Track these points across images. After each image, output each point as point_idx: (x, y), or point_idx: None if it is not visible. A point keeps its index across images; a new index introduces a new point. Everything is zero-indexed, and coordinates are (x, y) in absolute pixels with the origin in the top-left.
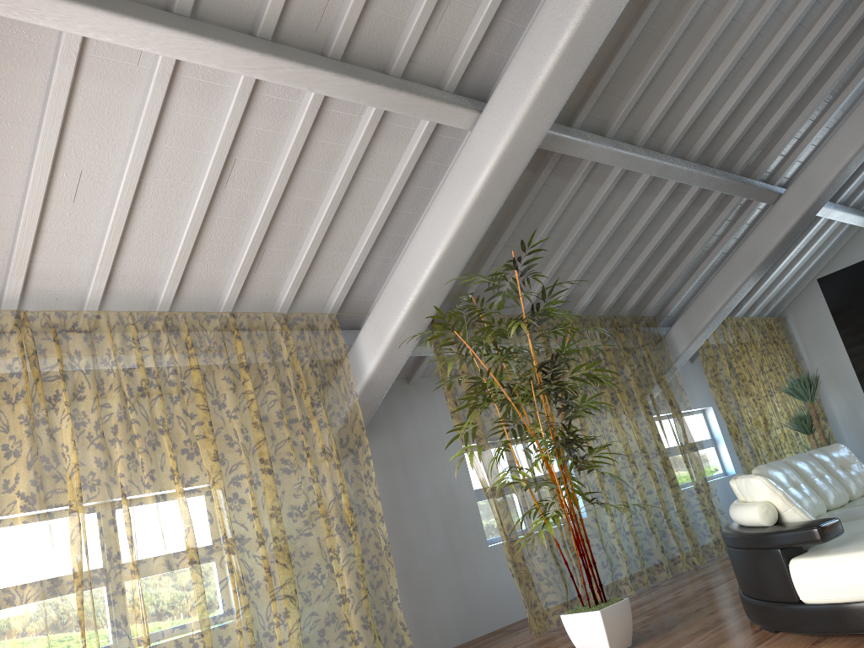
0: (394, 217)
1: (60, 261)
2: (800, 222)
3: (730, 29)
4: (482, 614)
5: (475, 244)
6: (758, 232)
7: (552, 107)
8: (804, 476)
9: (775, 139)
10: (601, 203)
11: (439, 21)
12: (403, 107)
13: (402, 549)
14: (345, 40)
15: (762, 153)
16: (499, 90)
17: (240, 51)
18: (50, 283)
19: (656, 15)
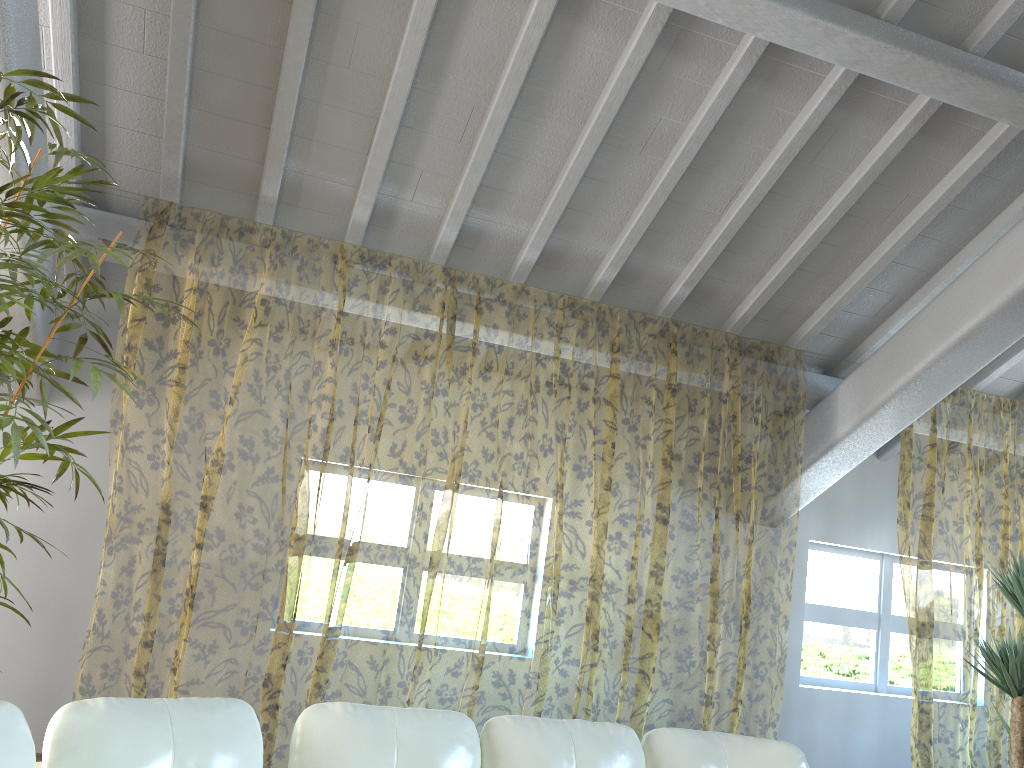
0: None
1: None
2: None
3: None
4: None
5: None
6: None
7: None
8: None
9: None
10: (531, 48)
11: None
12: None
13: (81, 575)
14: None
15: None
16: None
17: None
18: None
19: None
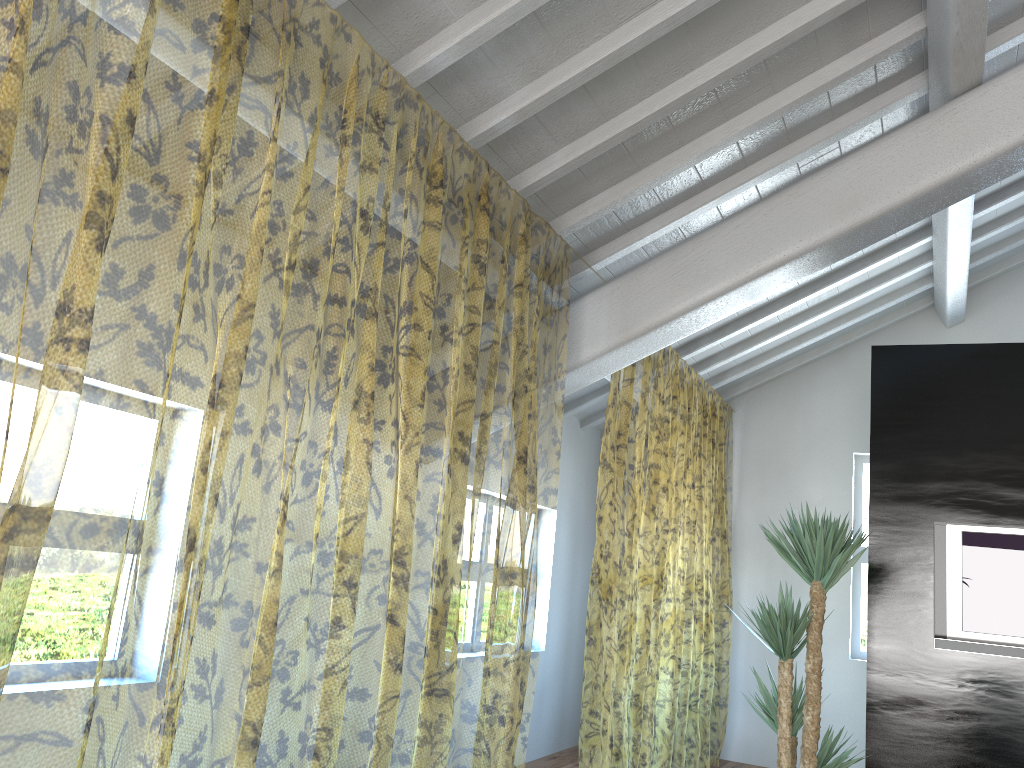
0: None
1: None
2: (998, 162)
3: None
4: None
5: None
6: (893, 148)
7: None
8: None
9: None
10: None
11: None
12: None
13: None
14: None
15: None
16: None
17: None
18: None
19: None
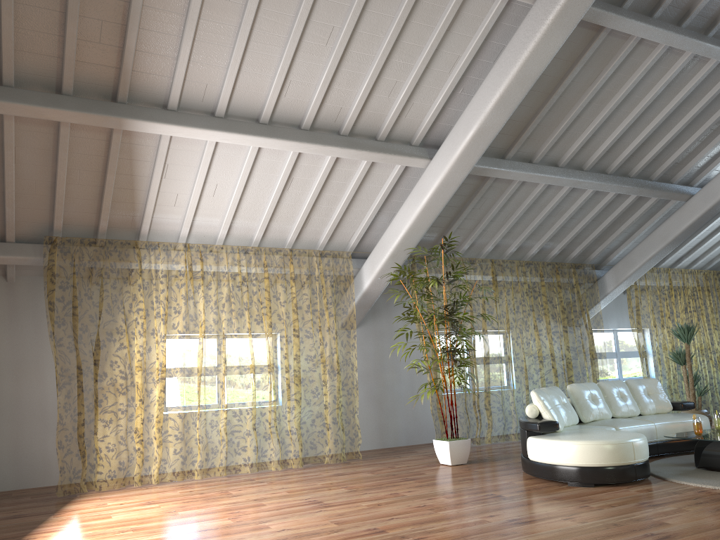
0: (387, 203)
1: (206, 220)
2: (701, 218)
3: (628, 100)
4: (424, 432)
5: (426, 229)
6: (672, 219)
7: (467, 165)
8: (607, 394)
9: (689, 158)
10: (535, 198)
11: (407, 112)
12: (381, 160)
13: (380, 386)
14: (350, 127)
15: (678, 167)
16: (440, 151)
17: (289, 142)
18: (201, 229)
19: (563, 98)
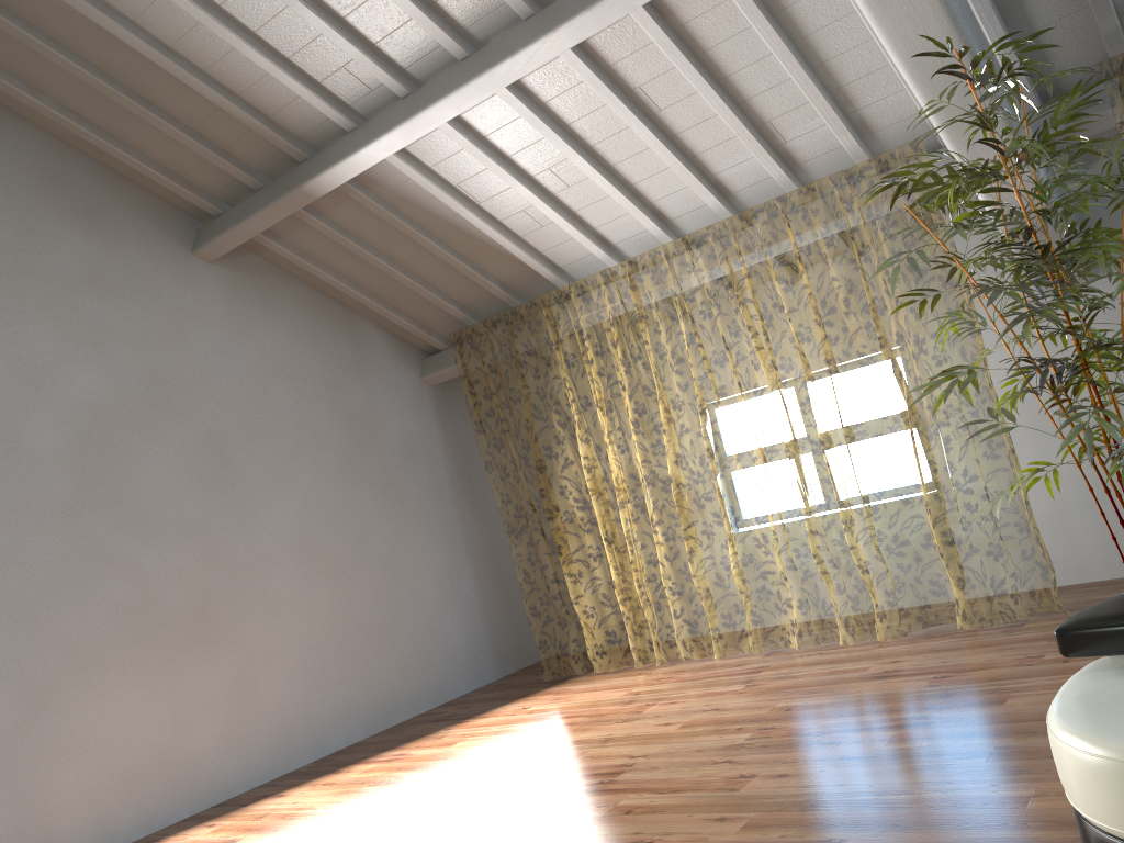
0: None
1: (610, 220)
2: None
3: None
4: None
5: (949, 31)
6: None
7: None
8: None
9: None
10: None
11: None
12: None
13: None
14: None
15: None
16: None
17: (496, 69)
18: (623, 234)
19: None
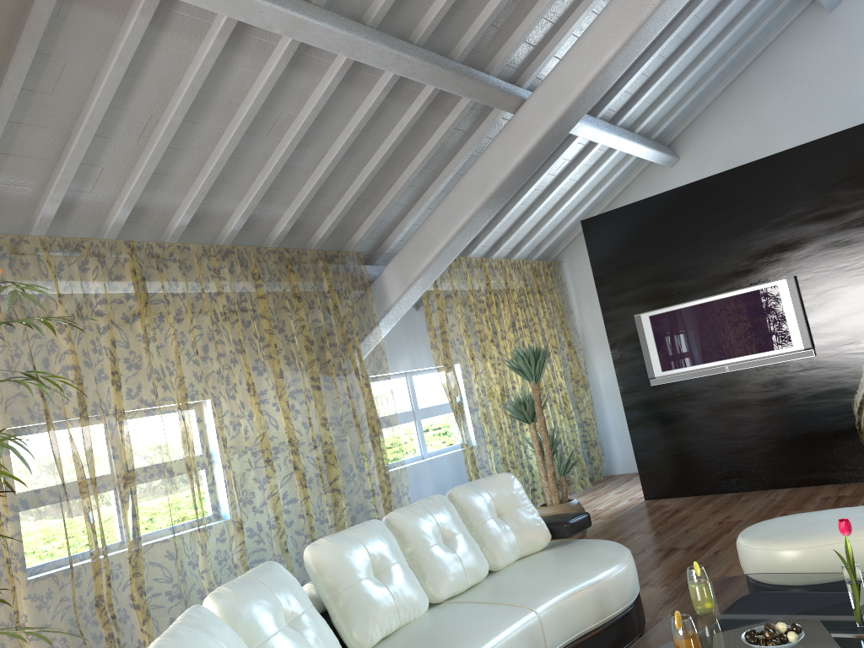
0: None
1: None
2: (543, 142)
3: None
4: None
5: None
6: (493, 150)
7: None
8: (411, 546)
9: (517, 17)
10: (205, 72)
11: None
12: None
13: None
14: None
15: (498, 36)
16: None
17: None
18: None
19: None
